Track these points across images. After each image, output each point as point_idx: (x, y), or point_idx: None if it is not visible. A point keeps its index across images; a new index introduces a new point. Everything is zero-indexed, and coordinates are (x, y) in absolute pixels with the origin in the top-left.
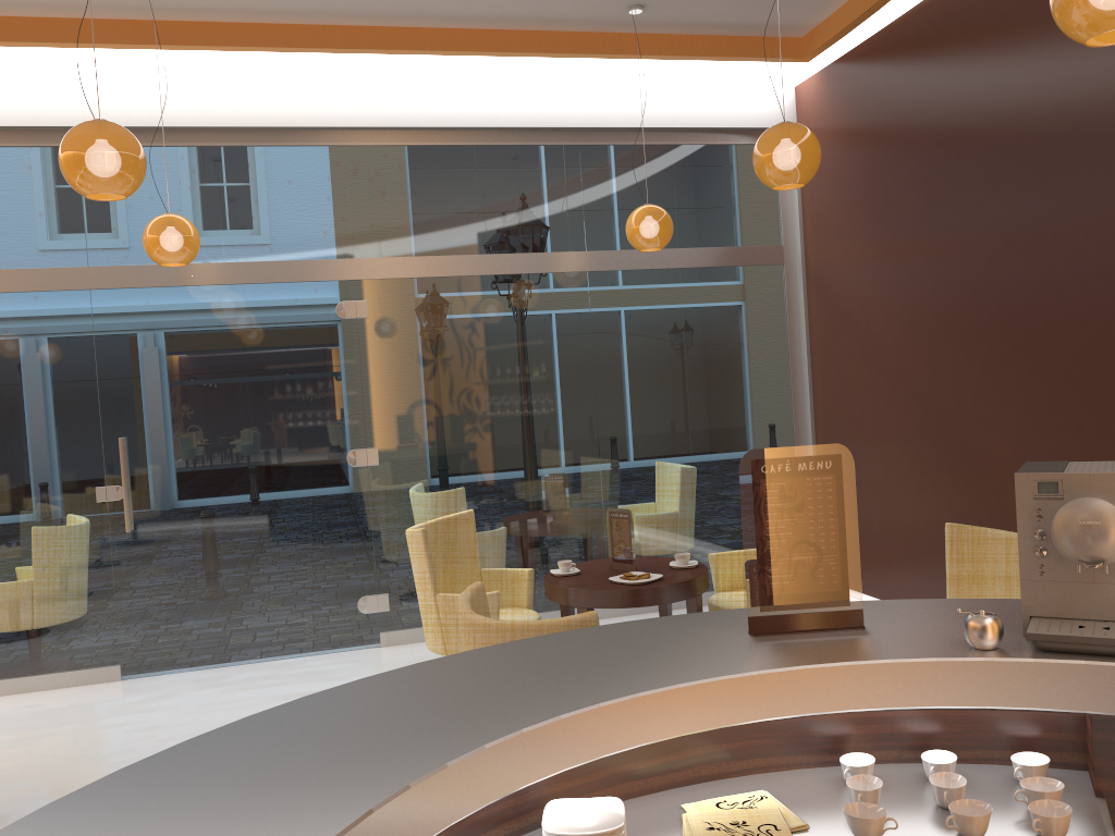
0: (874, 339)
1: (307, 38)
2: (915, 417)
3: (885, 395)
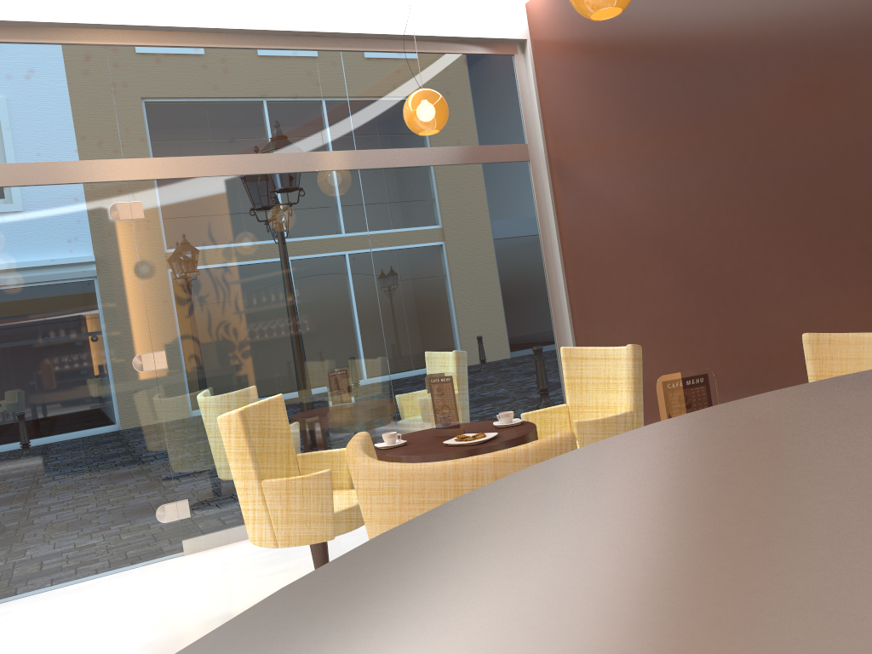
0: (627, 212)
1: None
2: (676, 275)
3: (643, 261)
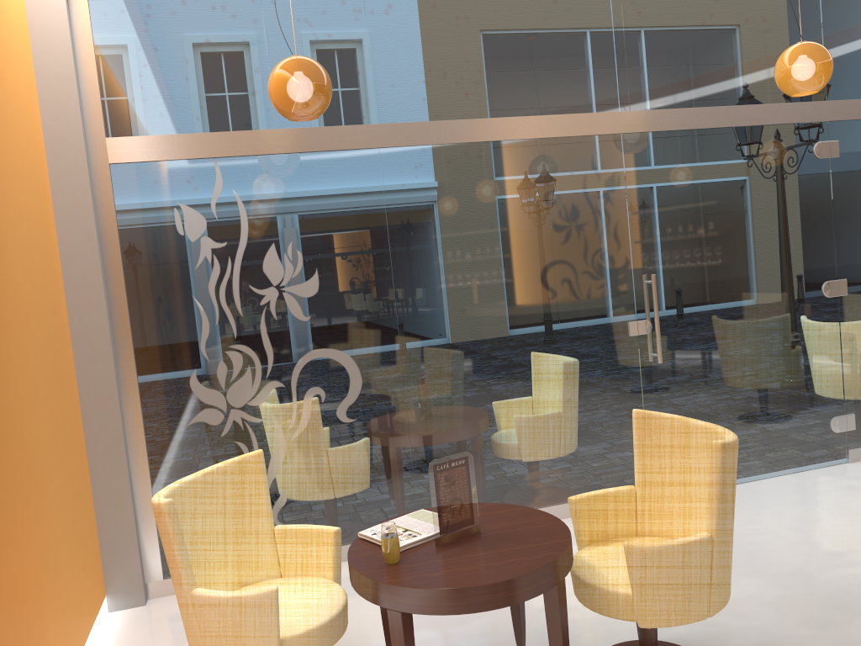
0: None
1: None
2: None
3: None
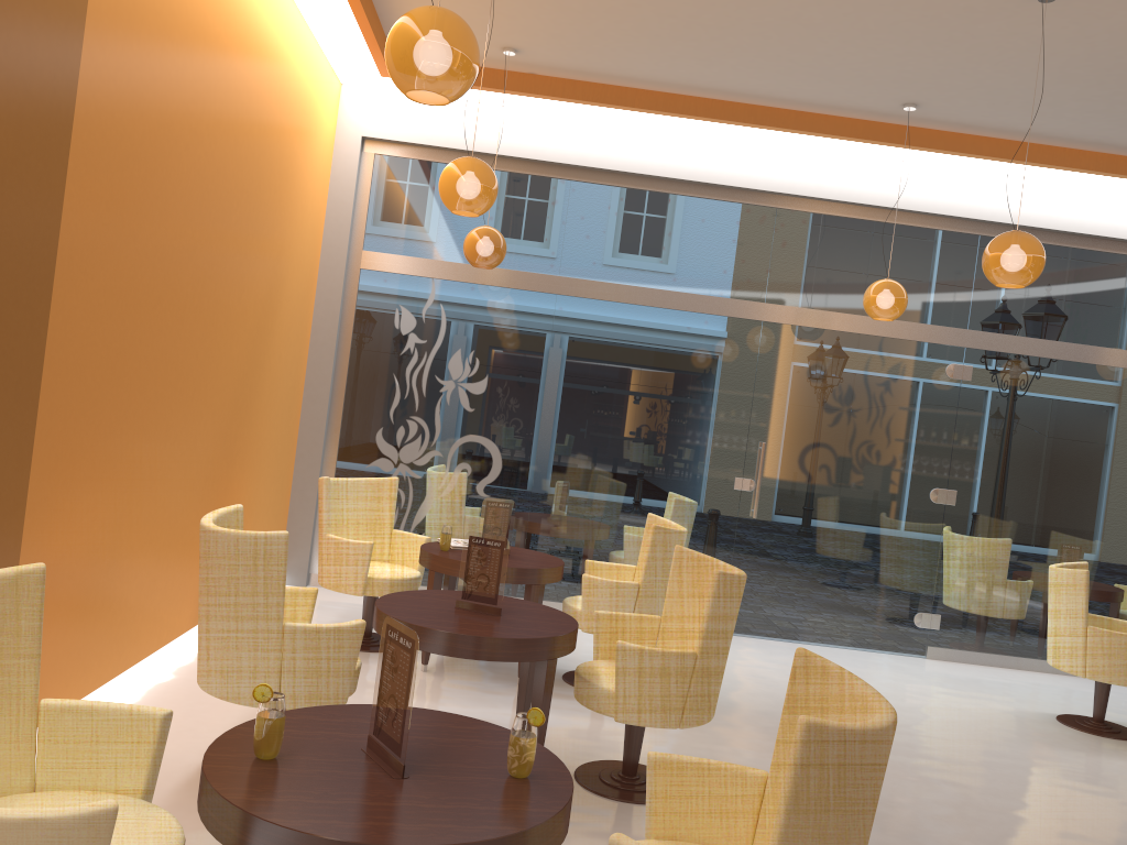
0: None
1: (995, 149)
2: None
3: None
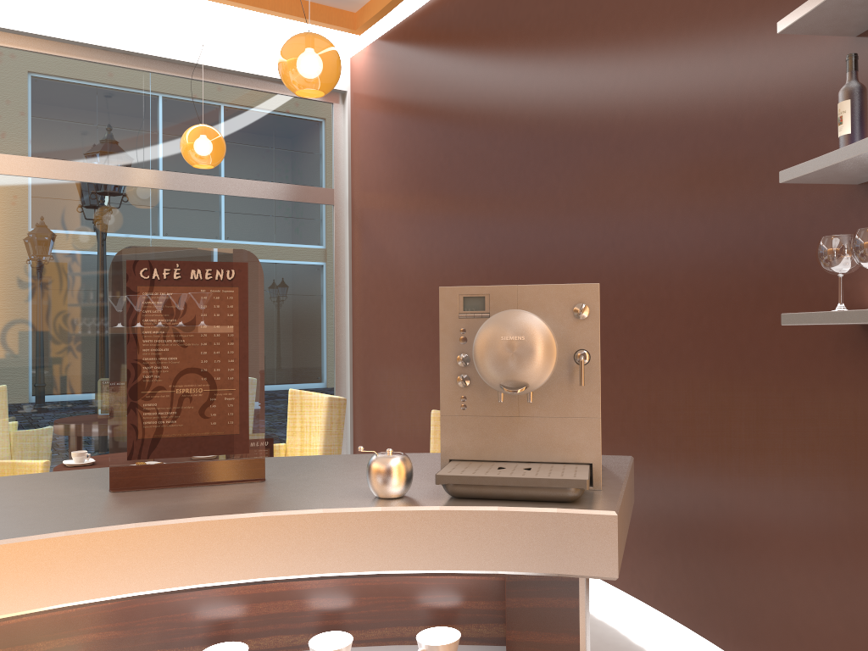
0: (401, 269)
1: None
2: (428, 335)
3: (407, 317)
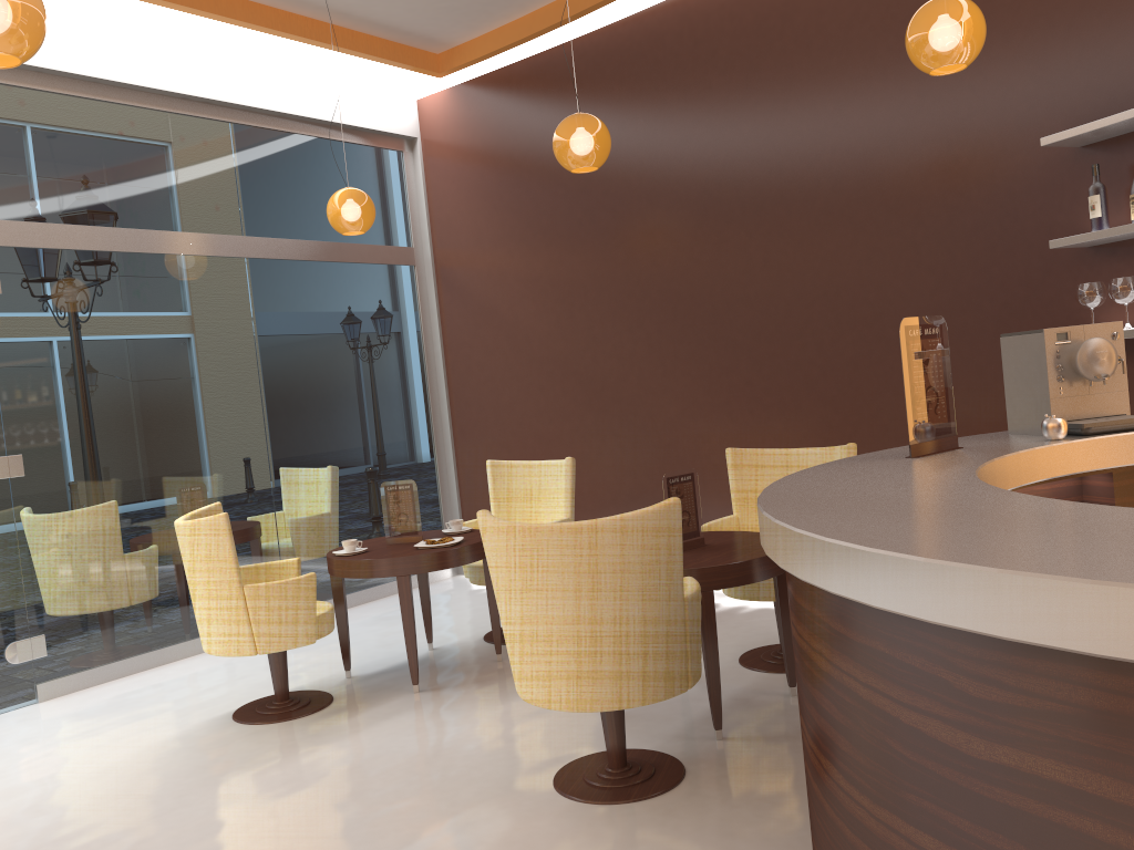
0: (525, 330)
1: None
2: (575, 395)
3: (540, 380)
